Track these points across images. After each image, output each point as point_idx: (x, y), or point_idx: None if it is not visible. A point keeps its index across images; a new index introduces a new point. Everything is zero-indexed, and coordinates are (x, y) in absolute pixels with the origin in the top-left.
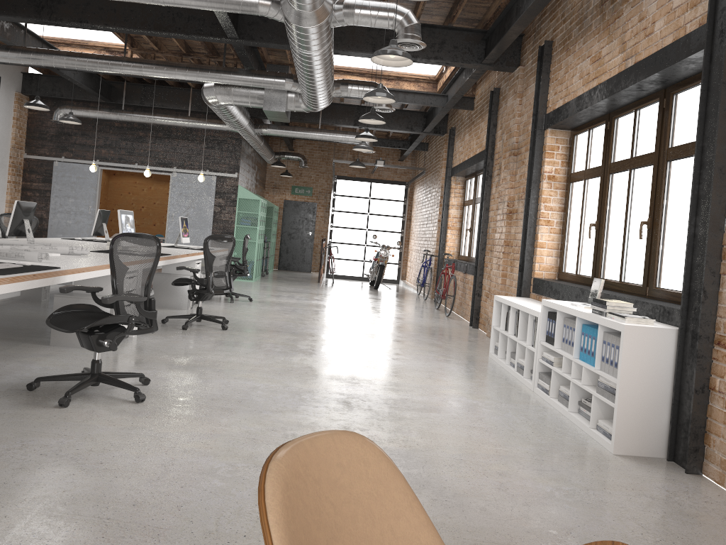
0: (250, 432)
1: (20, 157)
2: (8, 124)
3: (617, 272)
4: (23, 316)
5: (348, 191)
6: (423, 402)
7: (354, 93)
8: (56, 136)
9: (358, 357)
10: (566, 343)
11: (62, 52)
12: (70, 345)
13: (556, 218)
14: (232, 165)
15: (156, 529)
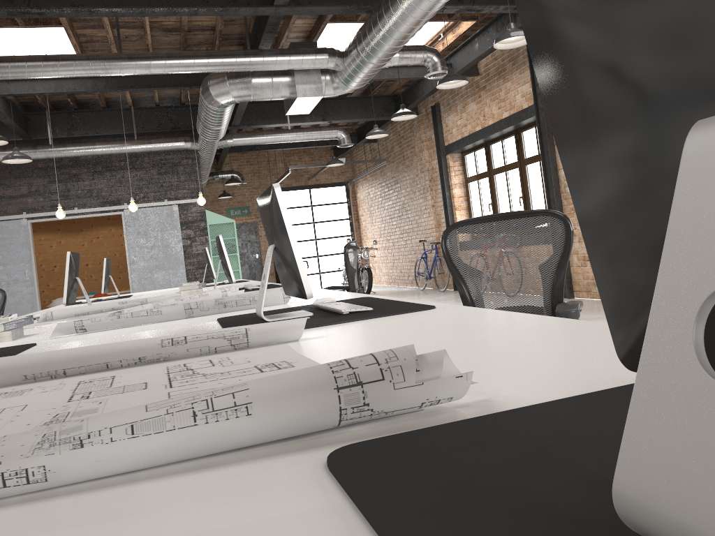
0: None
1: None
2: None
3: None
4: None
5: (288, 203)
6: None
7: (406, 60)
8: None
9: None
10: None
11: (37, 57)
12: None
13: None
14: (193, 189)
15: None
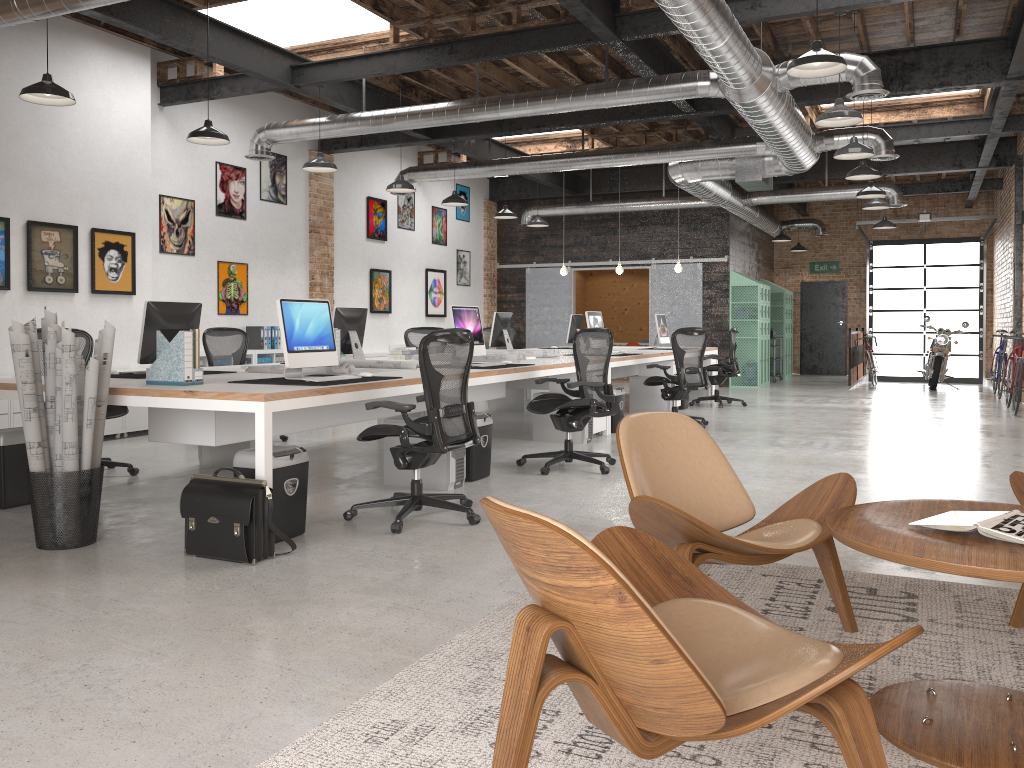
0: None
1: (493, 269)
2: (480, 235)
3: None
4: (508, 422)
5: (891, 261)
6: (891, 481)
7: (842, 144)
8: (525, 241)
9: (844, 450)
10: None
11: (524, 159)
12: (549, 439)
13: None
14: (719, 247)
15: (604, 528)
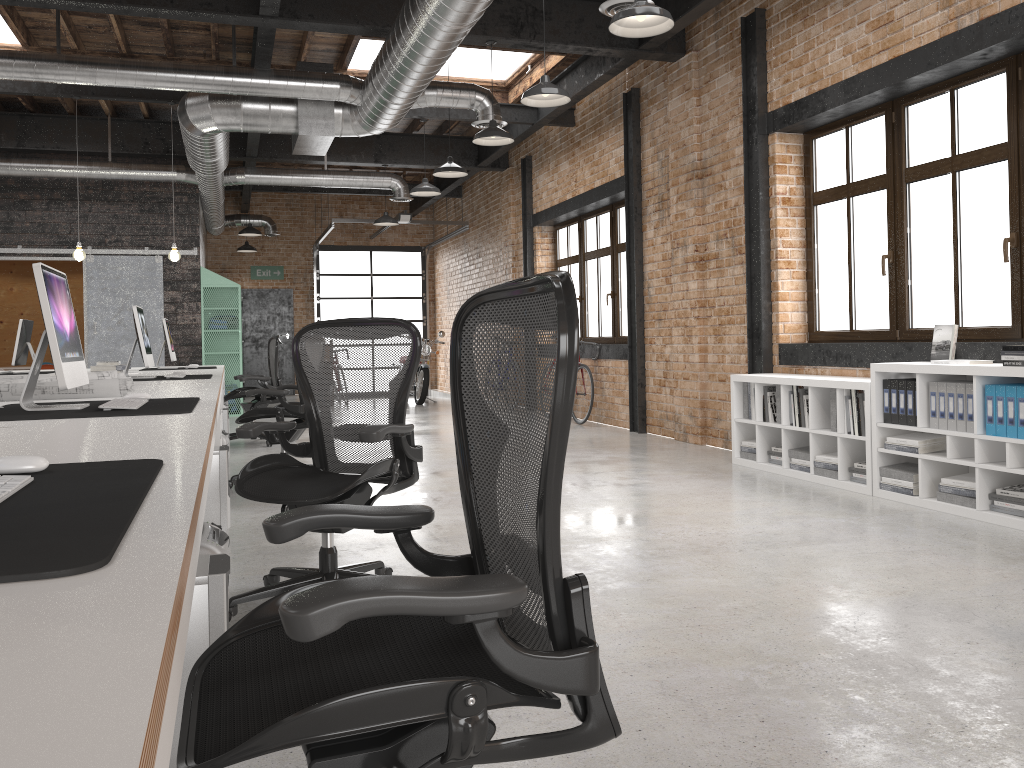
0: (674, 617)
1: None
2: None
3: (948, 315)
4: None
5: (338, 268)
6: (787, 532)
7: (446, 101)
8: None
9: (586, 490)
10: (943, 417)
11: None
12: None
13: (797, 257)
14: (186, 237)
15: None
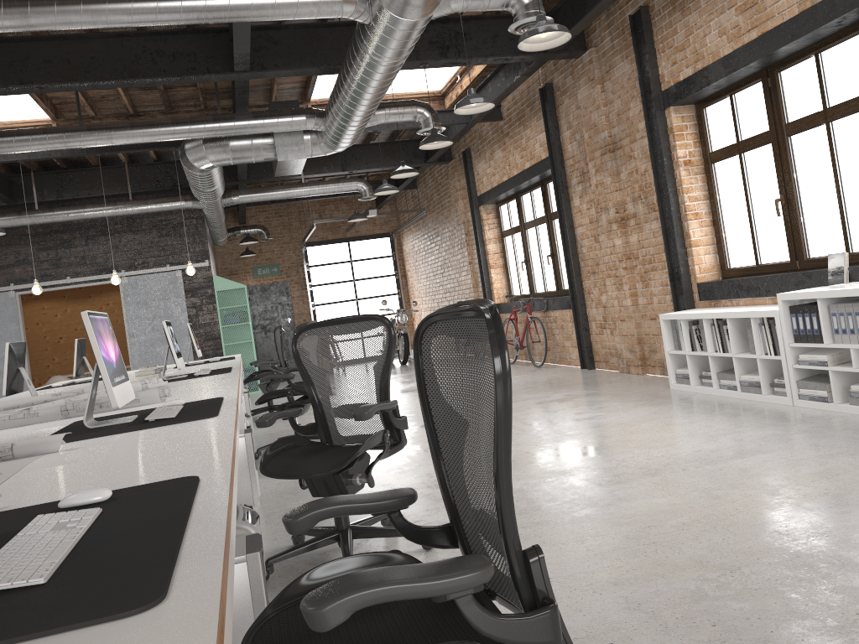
0: (632, 537)
1: None
2: None
3: (839, 243)
4: None
5: (323, 259)
6: (722, 448)
7: (393, 117)
8: None
9: (549, 427)
10: (845, 333)
11: None
12: None
13: (703, 208)
14: (198, 252)
15: None
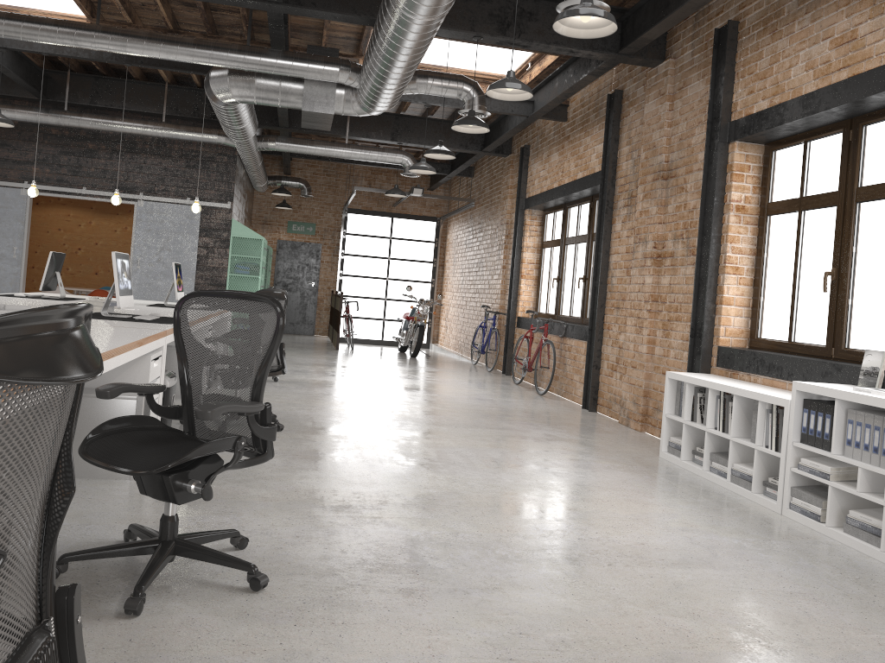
0: (491, 643)
1: None
2: None
3: (884, 340)
4: None
5: (363, 229)
6: (670, 547)
7: (435, 90)
8: None
9: (501, 468)
10: (858, 447)
11: None
12: None
13: (746, 264)
14: (223, 192)
15: None
